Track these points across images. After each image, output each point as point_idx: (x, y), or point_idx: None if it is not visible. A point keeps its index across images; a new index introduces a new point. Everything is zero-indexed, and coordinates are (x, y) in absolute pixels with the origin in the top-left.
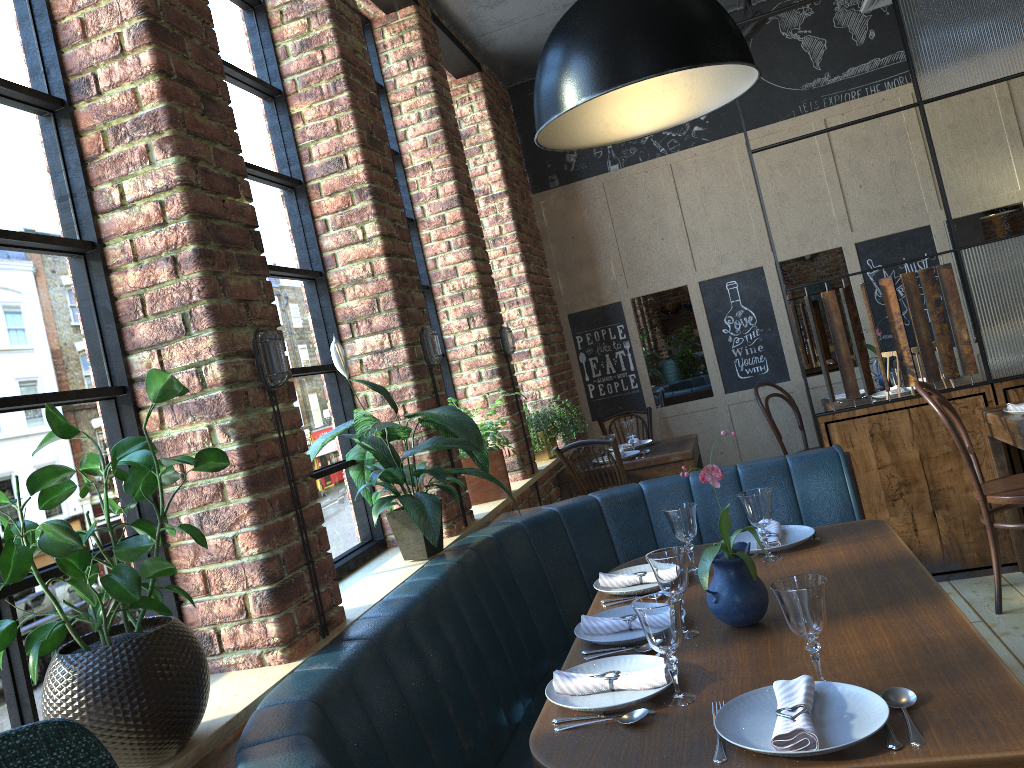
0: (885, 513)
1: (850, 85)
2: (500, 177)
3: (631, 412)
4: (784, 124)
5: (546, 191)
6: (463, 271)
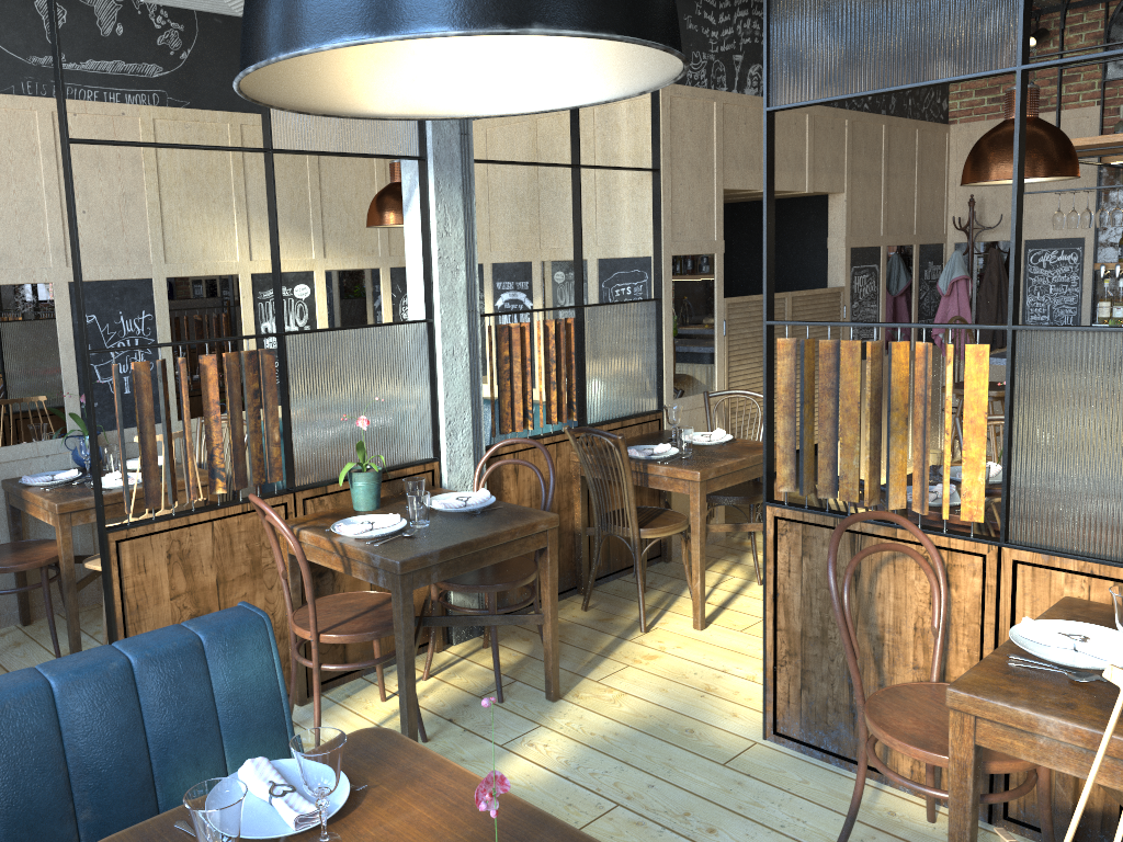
0: None
1: (88, 81)
2: None
3: None
4: (1, 99)
5: None
6: None
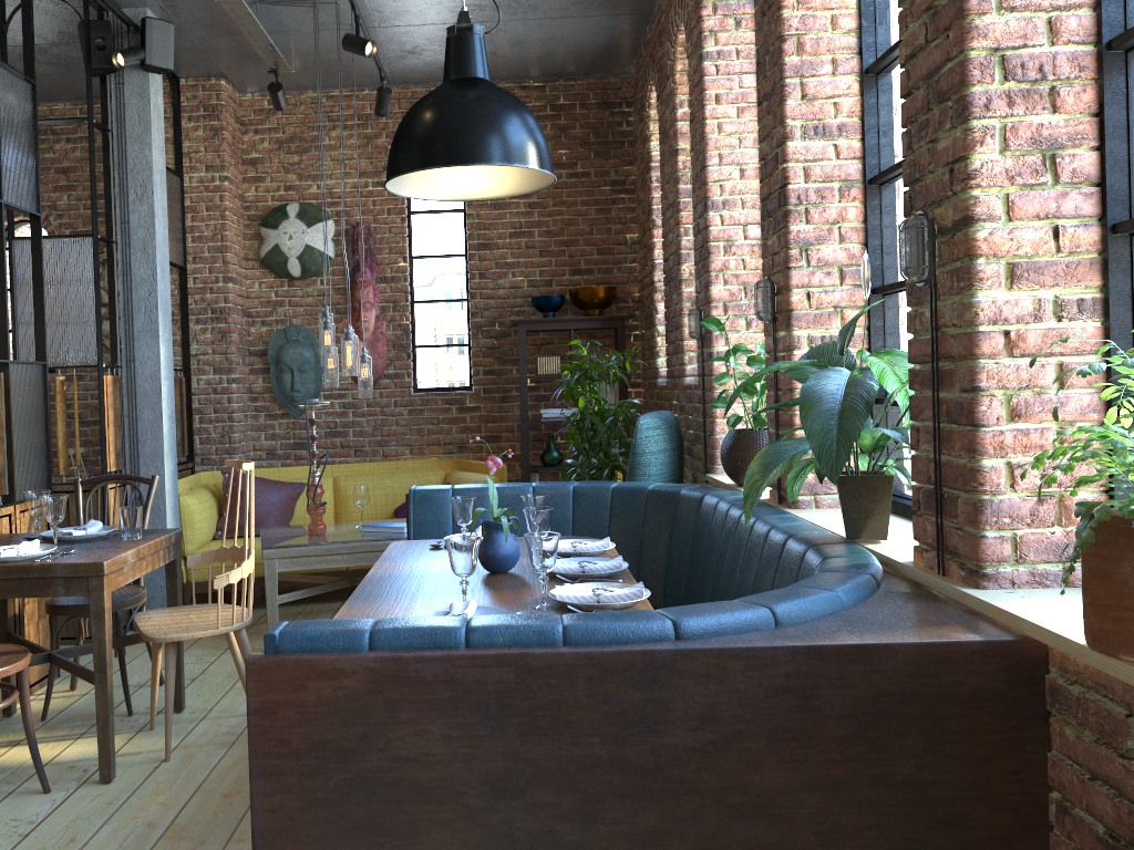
0: None
1: None
2: None
3: None
4: None
5: None
6: None
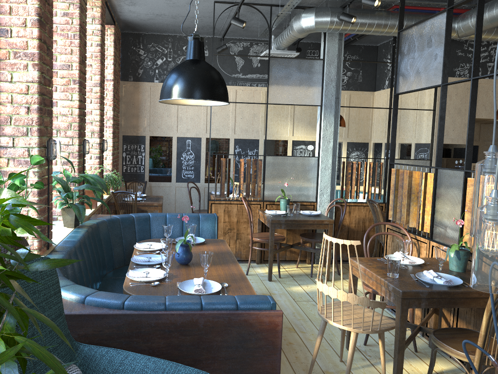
0: (221, 238)
1: (247, 80)
2: (112, 73)
3: (139, 181)
4: None
5: (126, 81)
6: (94, 113)
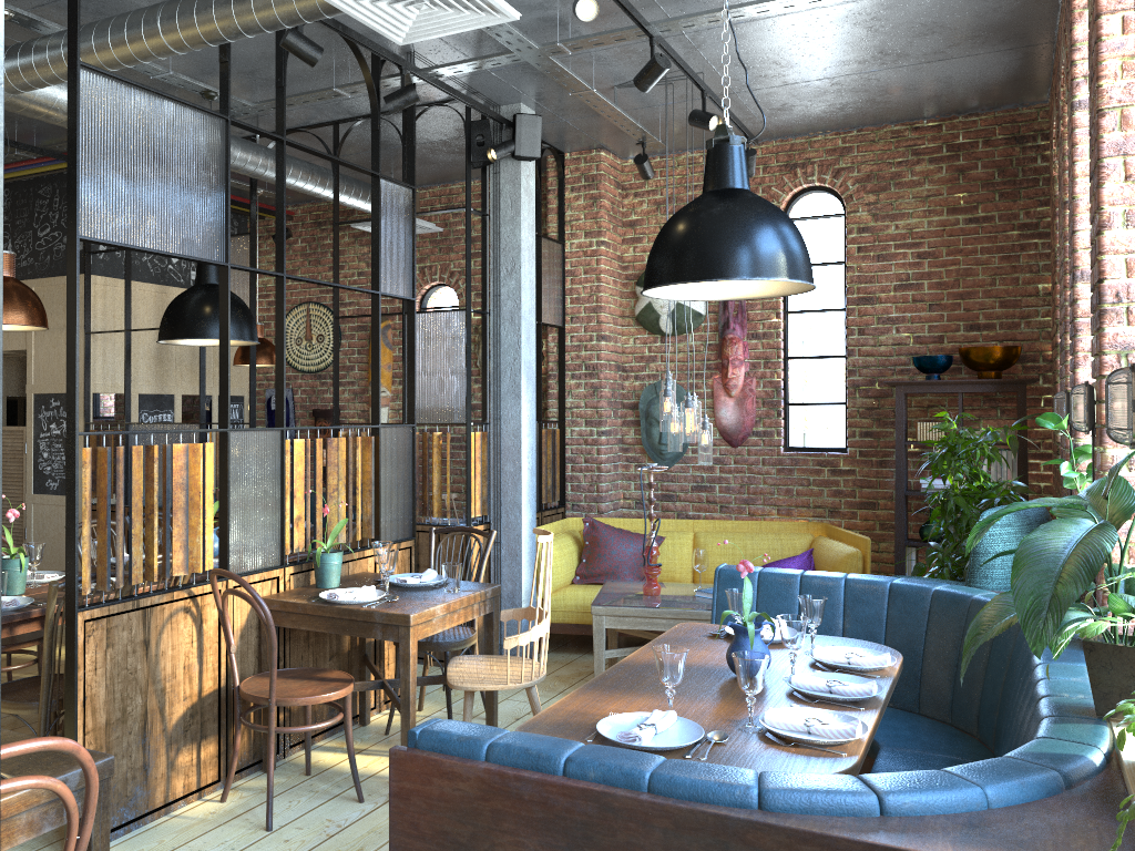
0: None
1: None
2: None
3: None
4: None
5: None
6: None
